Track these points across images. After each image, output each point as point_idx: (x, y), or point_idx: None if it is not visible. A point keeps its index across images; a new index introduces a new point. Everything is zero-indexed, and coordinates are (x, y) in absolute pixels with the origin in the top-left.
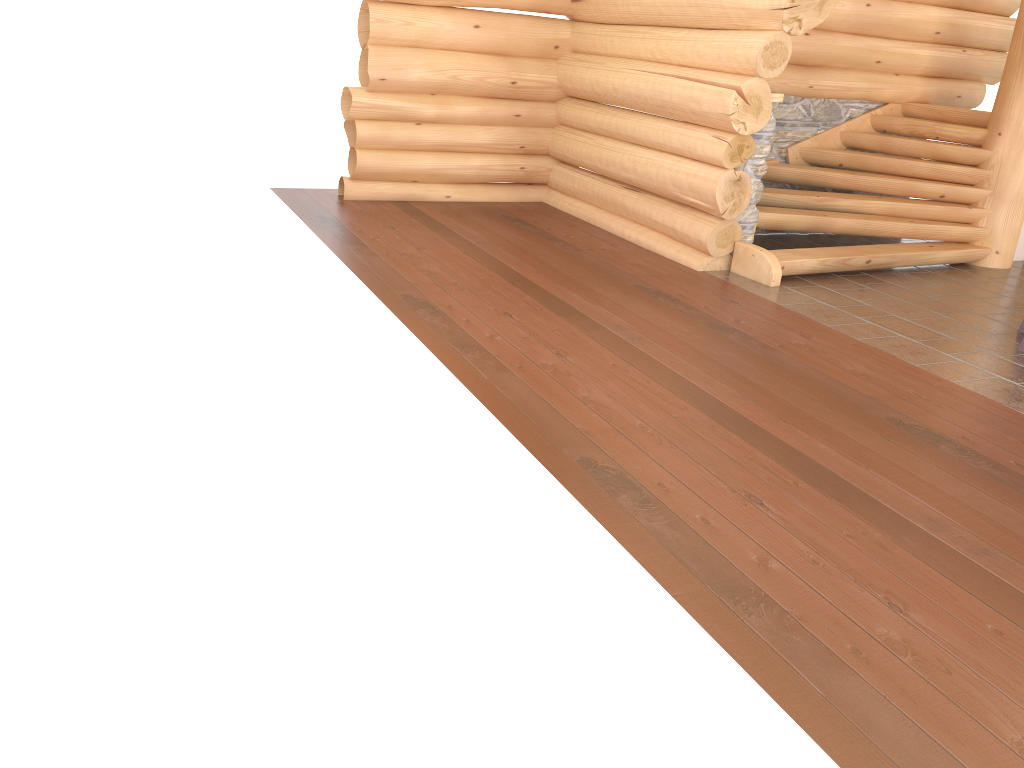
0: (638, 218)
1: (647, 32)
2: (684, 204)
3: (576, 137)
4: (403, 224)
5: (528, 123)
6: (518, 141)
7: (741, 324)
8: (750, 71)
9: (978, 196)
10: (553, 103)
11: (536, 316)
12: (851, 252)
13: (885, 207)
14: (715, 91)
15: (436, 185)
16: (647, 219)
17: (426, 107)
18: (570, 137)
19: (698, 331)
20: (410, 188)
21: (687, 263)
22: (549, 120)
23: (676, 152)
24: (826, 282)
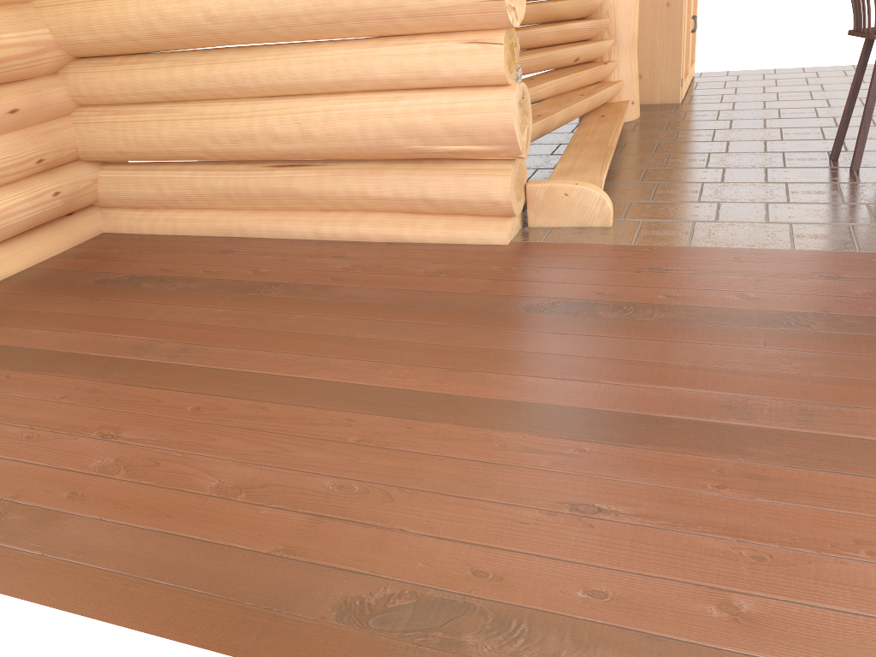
0: (336, 203)
1: None
2: (414, 159)
3: (135, 117)
4: None
5: (33, 119)
6: (31, 153)
7: (763, 300)
8: None
9: (604, 49)
10: (55, 75)
11: (621, 475)
12: (594, 149)
13: (552, 87)
14: None
15: None
16: (359, 199)
17: None
18: (121, 120)
19: (784, 344)
20: None
21: (481, 239)
22: (62, 104)
23: (386, 86)
24: (619, 194)
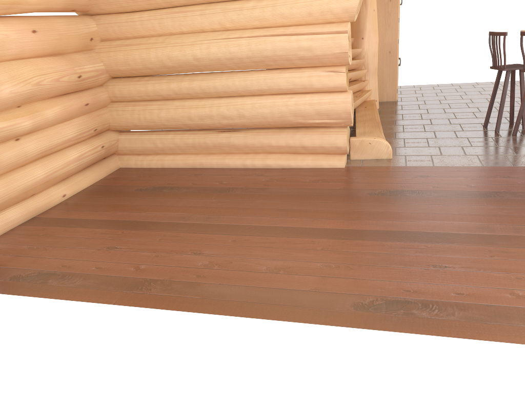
0: (253, 149)
1: (206, 9)
2: (294, 127)
3: (145, 107)
4: (107, 238)
5: (93, 108)
6: (92, 126)
7: (478, 187)
8: (346, 18)
9: (363, 74)
10: (101, 86)
11: (448, 254)
12: (371, 122)
13: None
14: (327, 38)
15: (50, 190)
16: (266, 147)
17: (22, 120)
18: (137, 109)
19: (495, 204)
20: (33, 203)
21: (330, 165)
22: (105, 101)
23: (284, 92)
24: None
